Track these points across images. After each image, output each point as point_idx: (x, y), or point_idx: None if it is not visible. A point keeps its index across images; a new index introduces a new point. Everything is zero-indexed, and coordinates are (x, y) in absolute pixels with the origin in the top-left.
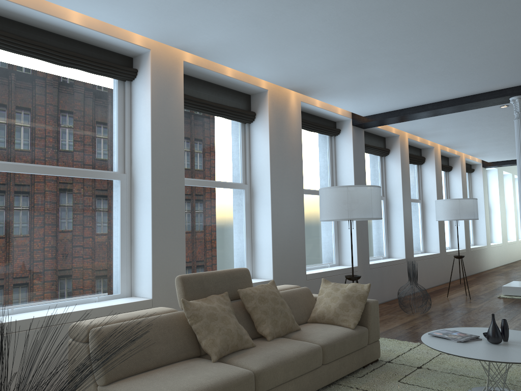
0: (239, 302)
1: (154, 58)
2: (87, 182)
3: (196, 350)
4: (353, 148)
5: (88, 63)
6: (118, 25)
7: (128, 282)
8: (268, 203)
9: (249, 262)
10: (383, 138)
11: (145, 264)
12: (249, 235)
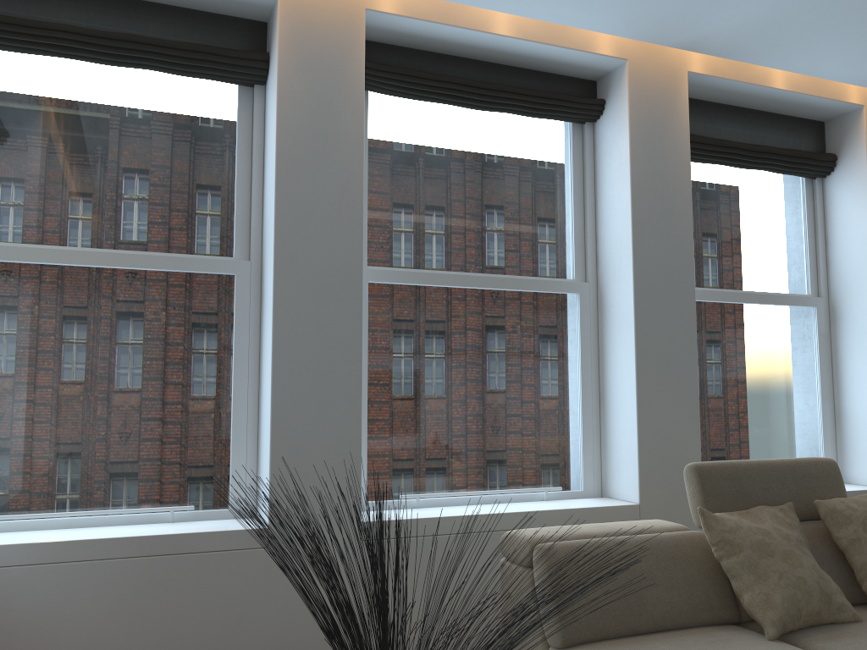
0: (817, 525)
1: (634, 73)
2: (525, 298)
3: (731, 610)
4: None
5: (523, 99)
6: (570, 23)
7: (597, 471)
8: None
9: (830, 450)
10: None
11: (625, 442)
12: (828, 397)
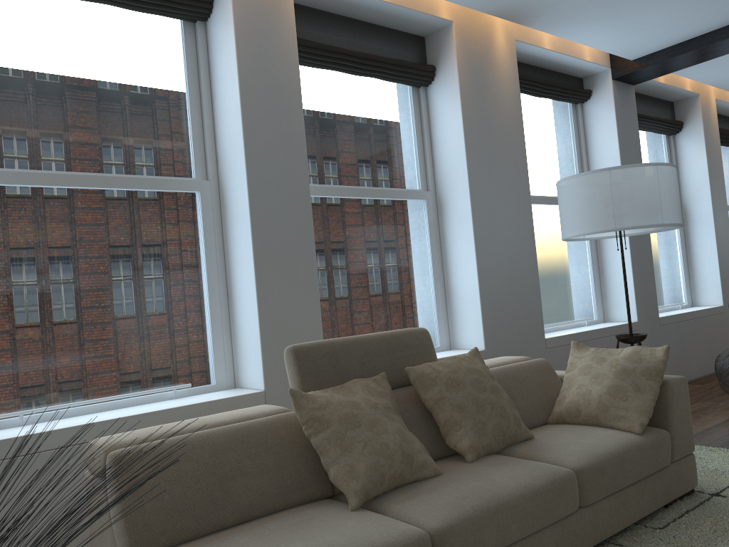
0: (411, 390)
1: None
2: (140, 197)
3: (324, 485)
4: (617, 119)
5: None
6: None
7: (229, 364)
8: (467, 220)
9: (443, 322)
10: (670, 104)
11: (250, 333)
12: (439, 277)
